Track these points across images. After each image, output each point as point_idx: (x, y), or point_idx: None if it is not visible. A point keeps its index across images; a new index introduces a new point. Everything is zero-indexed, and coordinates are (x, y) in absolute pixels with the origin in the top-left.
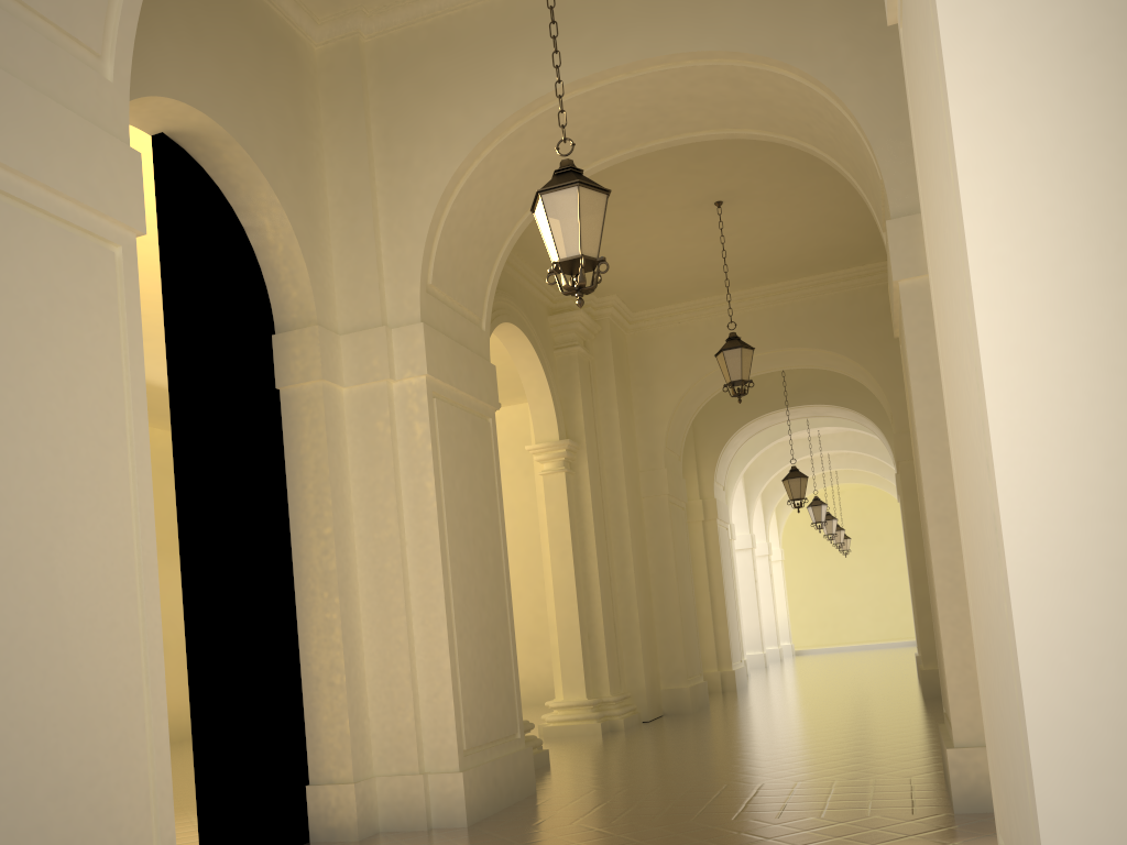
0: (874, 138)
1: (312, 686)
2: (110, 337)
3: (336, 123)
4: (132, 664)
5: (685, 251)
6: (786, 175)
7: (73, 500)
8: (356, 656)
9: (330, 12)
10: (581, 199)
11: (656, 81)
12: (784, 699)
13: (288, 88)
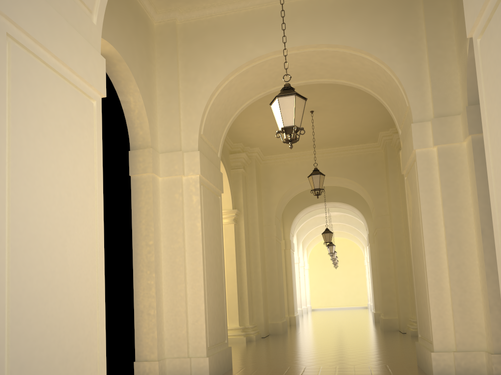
0: (407, 88)
1: (139, 314)
2: (90, 143)
3: (162, 58)
4: (93, 299)
5: None
6: (342, 102)
7: (74, 218)
8: (160, 301)
9: (164, 9)
10: (296, 101)
11: (309, 55)
12: (320, 329)
13: (144, 40)
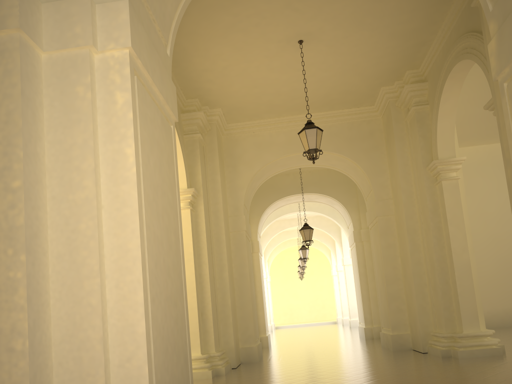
0: None
1: None
2: None
3: None
4: None
5: (269, 79)
6: (345, 25)
7: None
8: (42, 319)
9: None
10: None
11: None
12: (305, 352)
13: None
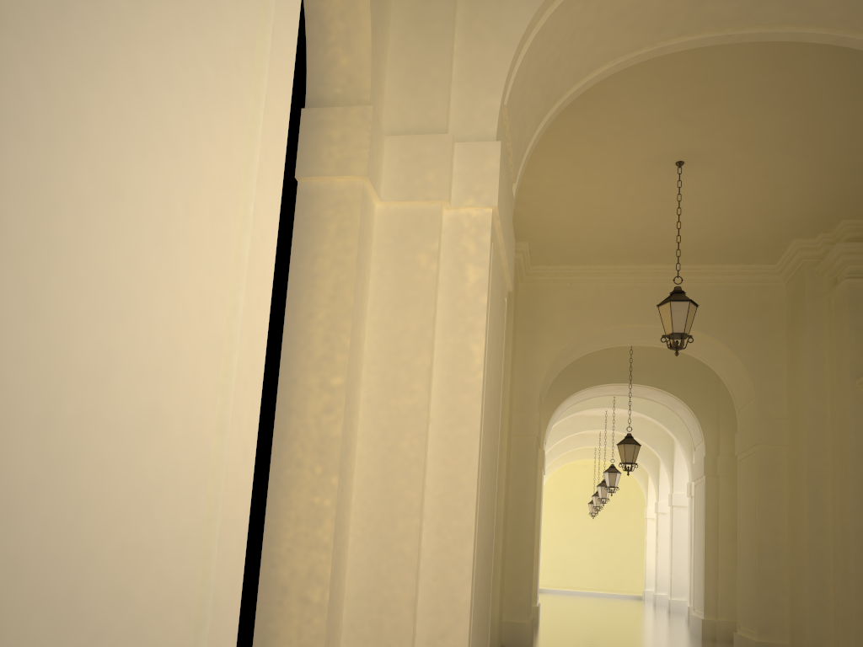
0: None
1: (273, 598)
2: None
3: None
4: (177, 573)
5: (615, 210)
6: (757, 147)
7: None
8: (340, 564)
9: None
10: None
11: None
12: (603, 645)
13: None
